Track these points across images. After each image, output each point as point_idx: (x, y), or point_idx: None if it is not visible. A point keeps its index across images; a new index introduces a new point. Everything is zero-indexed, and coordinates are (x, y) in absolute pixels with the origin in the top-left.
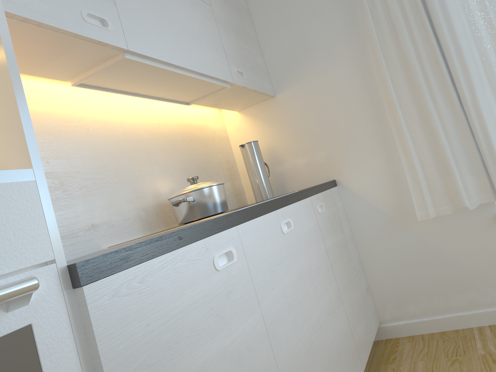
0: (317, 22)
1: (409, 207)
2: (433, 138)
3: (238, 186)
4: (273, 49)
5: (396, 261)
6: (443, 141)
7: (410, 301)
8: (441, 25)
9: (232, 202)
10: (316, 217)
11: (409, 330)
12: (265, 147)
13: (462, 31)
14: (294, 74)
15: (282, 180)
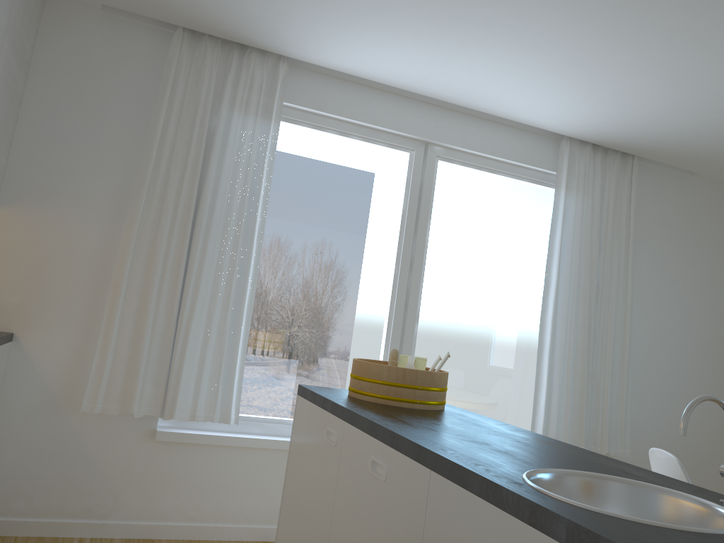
0: (91, 161)
1: (78, 393)
2: (139, 337)
3: None
4: (26, 157)
5: (32, 447)
6: (145, 344)
7: (23, 495)
8: (198, 240)
9: None
10: None
11: (4, 528)
12: None
13: (212, 255)
14: (34, 197)
15: None
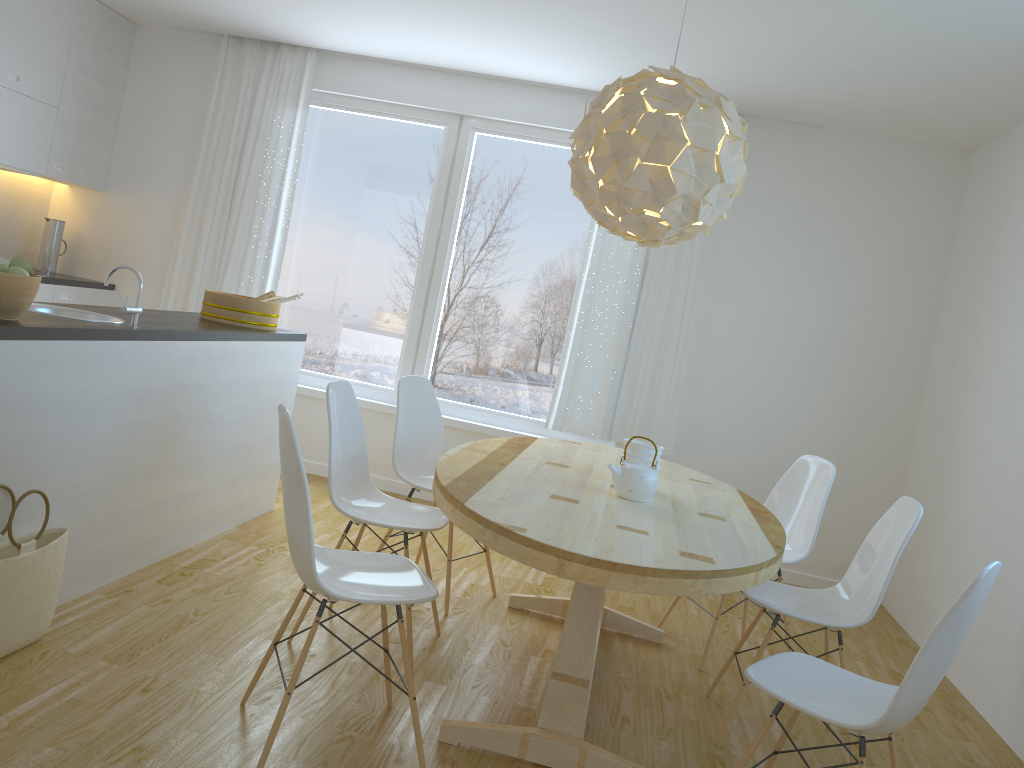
0: (165, 154)
1: None
2: (188, 291)
3: (34, 249)
4: (123, 153)
5: None
6: (192, 296)
7: None
8: (232, 215)
9: None
10: (52, 300)
11: None
12: (76, 229)
13: (243, 227)
14: (128, 184)
15: (75, 263)
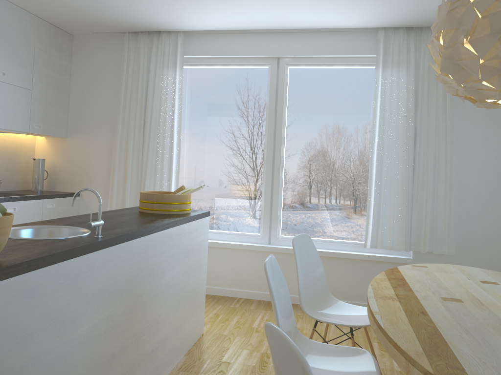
0: (99, 109)
1: None
2: (124, 190)
3: (29, 178)
4: (74, 112)
5: None
6: (127, 193)
7: None
8: (145, 140)
9: (19, 186)
10: (42, 209)
11: None
12: (52, 162)
13: (153, 146)
14: (79, 130)
15: (54, 183)
